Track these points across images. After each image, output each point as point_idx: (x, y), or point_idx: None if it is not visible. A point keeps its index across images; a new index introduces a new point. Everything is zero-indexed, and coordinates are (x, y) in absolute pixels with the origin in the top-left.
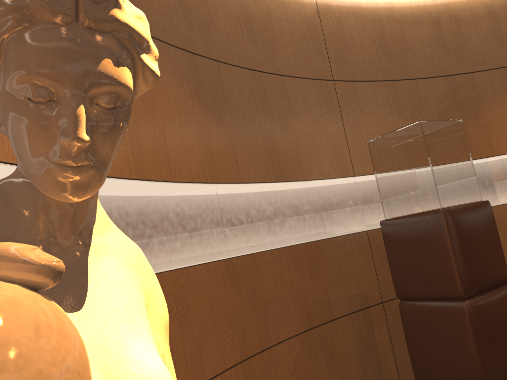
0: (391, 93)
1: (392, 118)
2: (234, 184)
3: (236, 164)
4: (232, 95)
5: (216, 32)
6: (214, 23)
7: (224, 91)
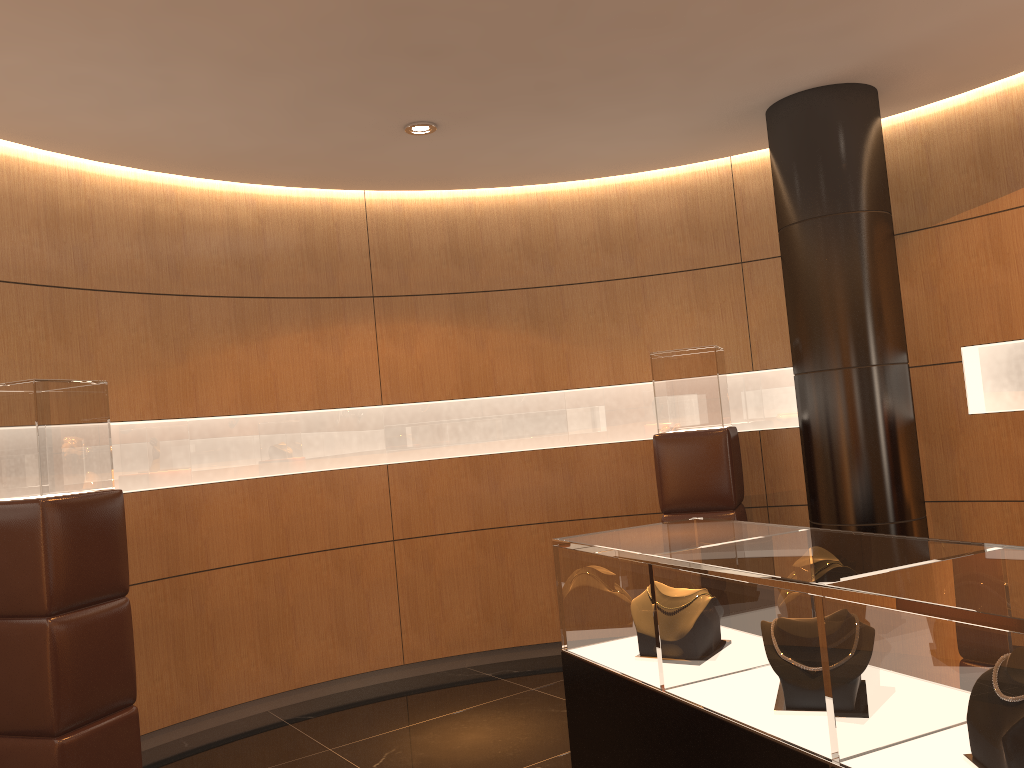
0: (53, 306)
1: (46, 344)
2: None
3: None
4: None
5: None
6: None
7: None
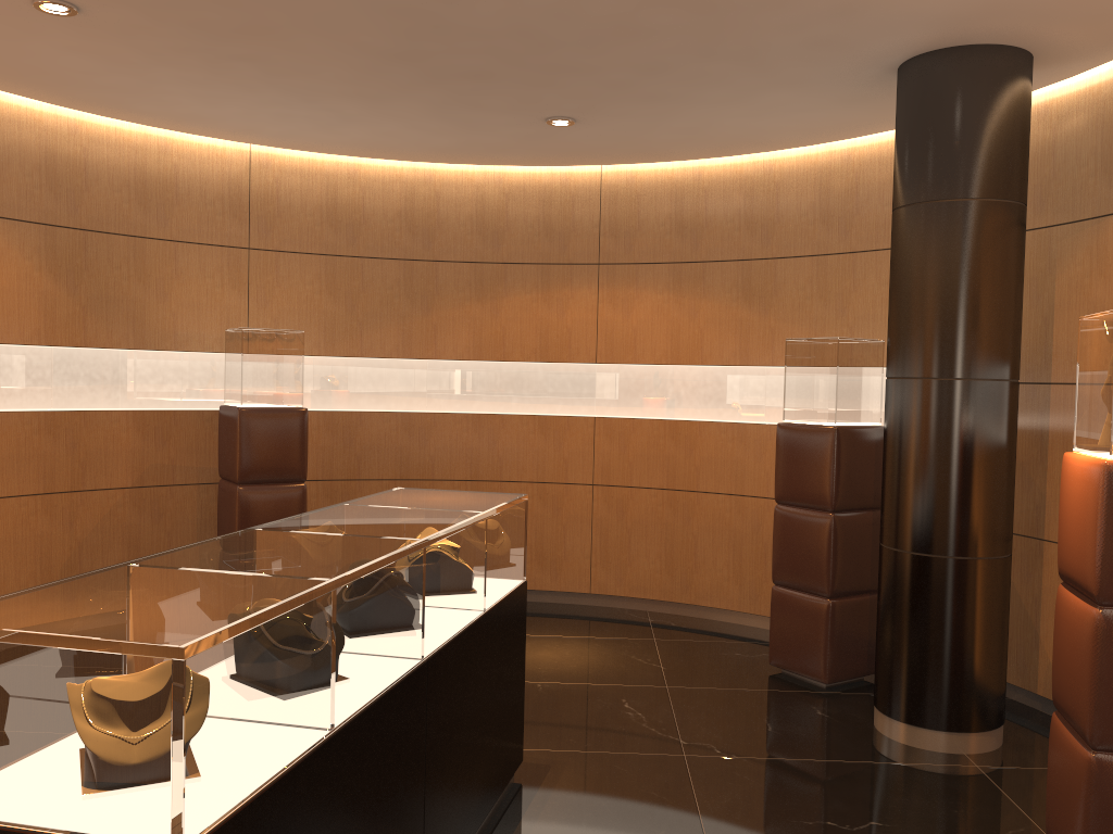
0: (327, 269)
1: (319, 298)
2: (77, 348)
3: (85, 329)
4: (97, 264)
5: (91, 200)
6: (90, 191)
7: (86, 260)
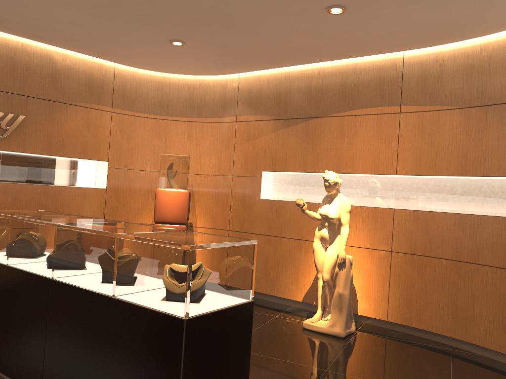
0: None
1: None
2: None
3: None
4: None
5: None
6: None
7: None
